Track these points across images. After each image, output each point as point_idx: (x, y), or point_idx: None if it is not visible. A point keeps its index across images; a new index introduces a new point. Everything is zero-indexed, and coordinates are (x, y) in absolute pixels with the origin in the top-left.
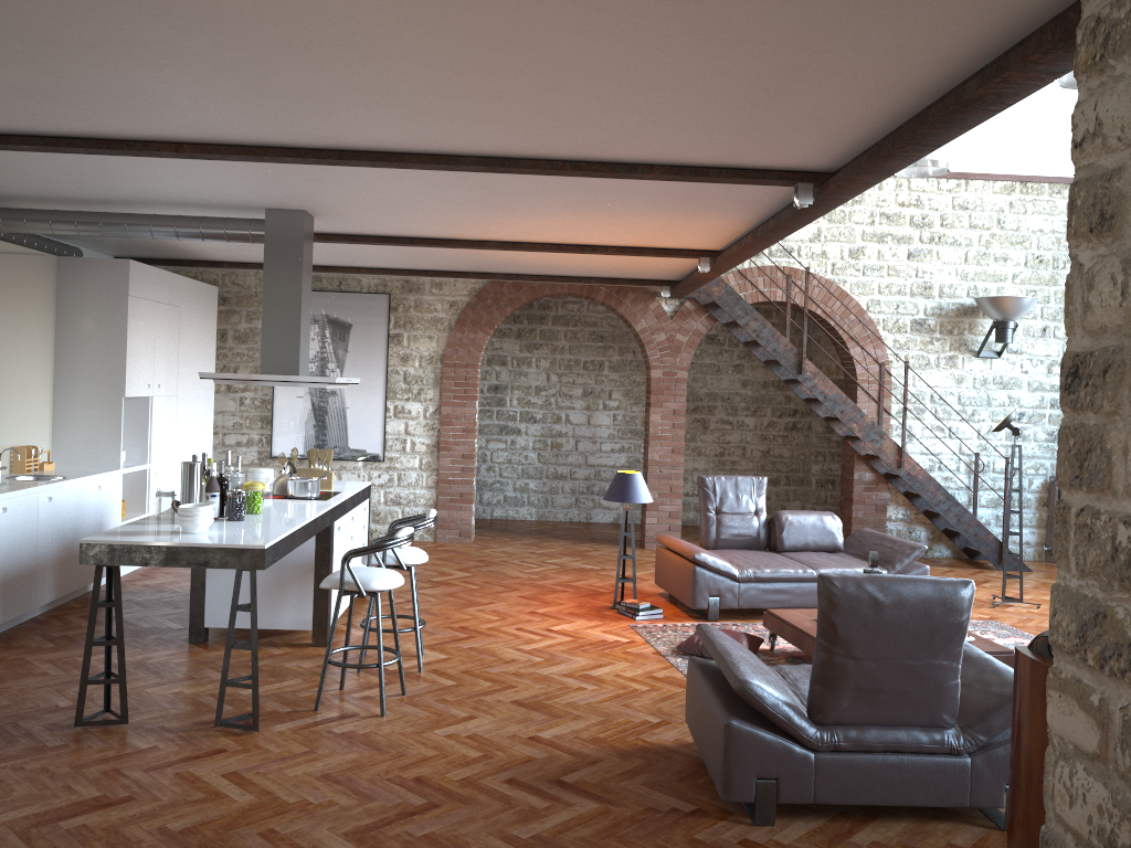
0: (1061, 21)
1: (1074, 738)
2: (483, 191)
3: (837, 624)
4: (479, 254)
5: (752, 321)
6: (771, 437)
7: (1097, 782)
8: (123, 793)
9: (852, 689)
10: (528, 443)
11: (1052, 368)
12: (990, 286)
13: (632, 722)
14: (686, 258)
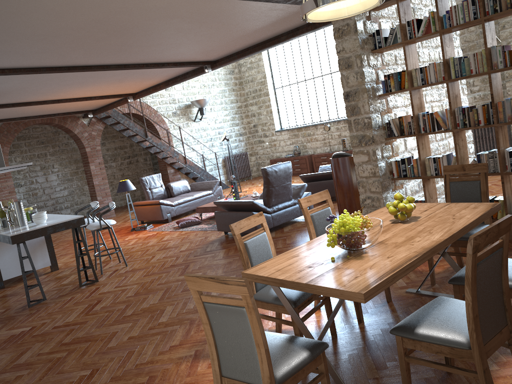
0: (313, 25)
1: (361, 160)
2: (89, 78)
3: (269, 179)
4: (28, 108)
5: (125, 121)
6: (123, 168)
7: (368, 165)
8: (94, 301)
9: (274, 195)
10: (21, 196)
11: (216, 121)
12: (192, 97)
13: (198, 240)
14: (116, 98)
